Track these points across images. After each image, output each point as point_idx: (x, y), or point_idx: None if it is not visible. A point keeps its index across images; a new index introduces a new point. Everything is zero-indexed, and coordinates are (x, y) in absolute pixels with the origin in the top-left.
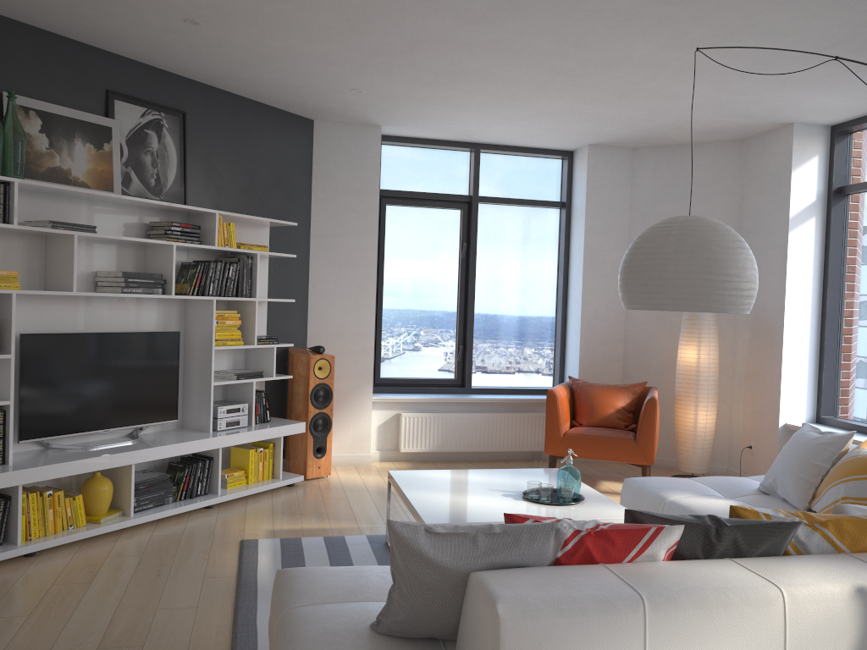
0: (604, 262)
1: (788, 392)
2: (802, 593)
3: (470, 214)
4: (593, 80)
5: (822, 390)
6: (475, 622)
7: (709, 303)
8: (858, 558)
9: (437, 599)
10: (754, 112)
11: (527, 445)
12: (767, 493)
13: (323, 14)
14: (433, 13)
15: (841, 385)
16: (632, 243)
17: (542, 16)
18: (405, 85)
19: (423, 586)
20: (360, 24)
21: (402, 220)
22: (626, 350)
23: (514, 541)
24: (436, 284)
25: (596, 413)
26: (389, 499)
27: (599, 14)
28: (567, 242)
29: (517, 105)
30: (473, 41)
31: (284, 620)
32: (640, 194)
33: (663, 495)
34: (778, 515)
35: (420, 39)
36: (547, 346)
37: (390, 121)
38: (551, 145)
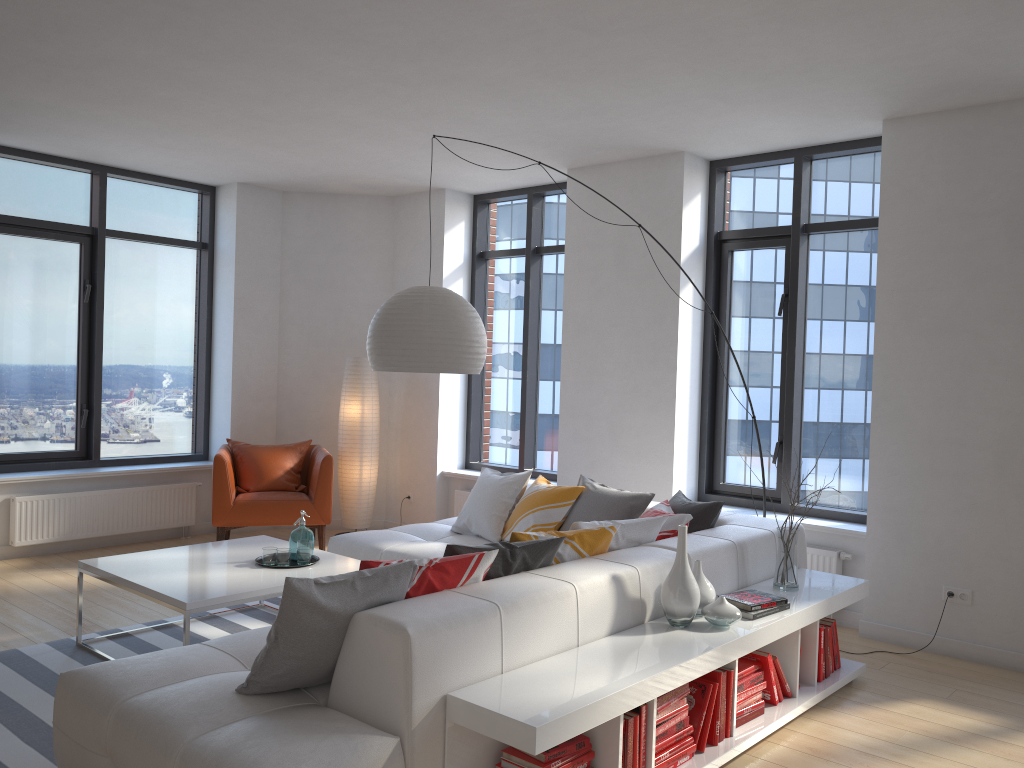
0: (255, 313)
1: (444, 441)
2: (585, 585)
3: (94, 250)
4: (283, 128)
5: (470, 438)
6: (373, 652)
7: (458, 365)
8: (598, 558)
9: (323, 644)
10: (417, 175)
11: (174, 521)
12: (460, 532)
13: (5, 12)
14: (151, 40)
15: (485, 432)
16: (382, 309)
17: (269, 67)
18: (57, 96)
19: (314, 634)
20: (48, 31)
21: (2, 252)
22: (279, 408)
23: (384, 581)
24: (50, 334)
25: (265, 476)
26: (81, 594)
27: (327, 77)
28: (211, 288)
29: (183, 136)
30: (178, 72)
31: (127, 711)
32: (292, 241)
33: (377, 546)
34: (541, 535)
35: (115, 59)
36: (188, 406)
37: (1, 128)
38: (195, 178)
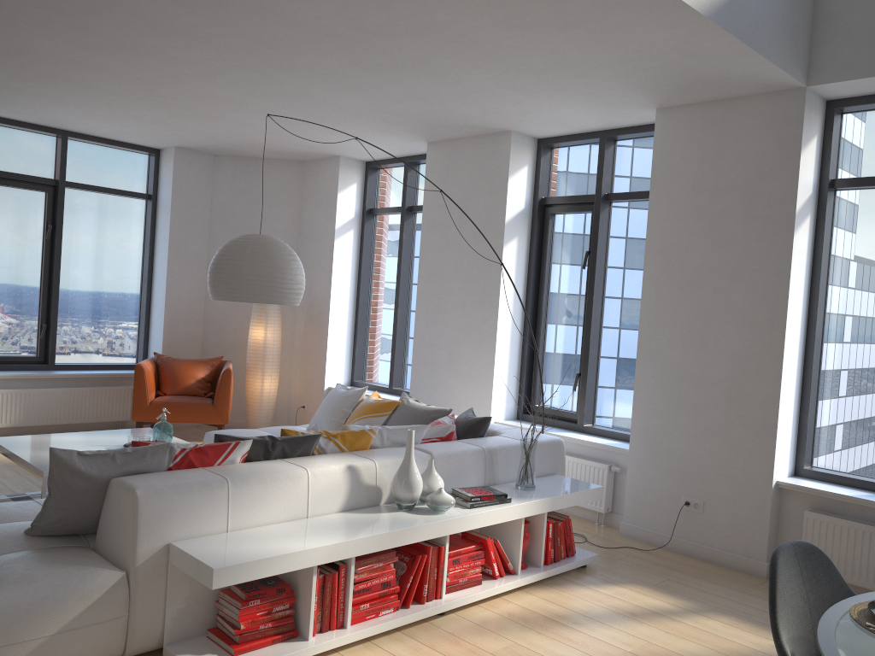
0: (187, 252)
1: (332, 362)
2: (318, 471)
3: (56, 198)
4: (184, 104)
5: (355, 361)
6: (117, 508)
7: (272, 298)
8: (352, 453)
9: (85, 500)
10: (312, 145)
11: (112, 416)
12: None
13: None
14: (47, 35)
15: (368, 357)
16: (218, 251)
17: (147, 57)
18: (2, 76)
19: (76, 492)
20: None
21: None
22: (205, 330)
23: (142, 456)
24: (18, 263)
25: (179, 383)
26: None
27: (195, 66)
28: (153, 231)
29: (113, 109)
30: (81, 60)
31: None
32: (220, 195)
33: None
34: (310, 433)
35: (29, 49)
36: (132, 325)
37: None
38: (140, 142)
